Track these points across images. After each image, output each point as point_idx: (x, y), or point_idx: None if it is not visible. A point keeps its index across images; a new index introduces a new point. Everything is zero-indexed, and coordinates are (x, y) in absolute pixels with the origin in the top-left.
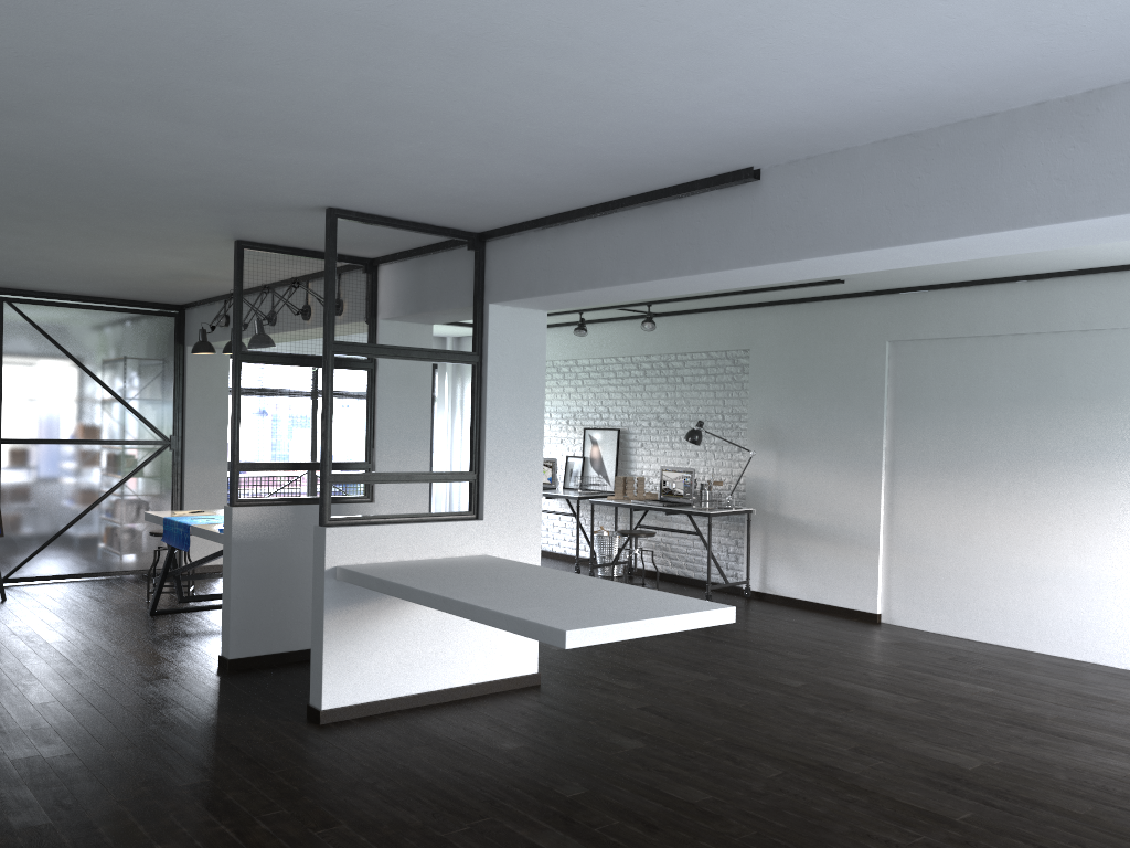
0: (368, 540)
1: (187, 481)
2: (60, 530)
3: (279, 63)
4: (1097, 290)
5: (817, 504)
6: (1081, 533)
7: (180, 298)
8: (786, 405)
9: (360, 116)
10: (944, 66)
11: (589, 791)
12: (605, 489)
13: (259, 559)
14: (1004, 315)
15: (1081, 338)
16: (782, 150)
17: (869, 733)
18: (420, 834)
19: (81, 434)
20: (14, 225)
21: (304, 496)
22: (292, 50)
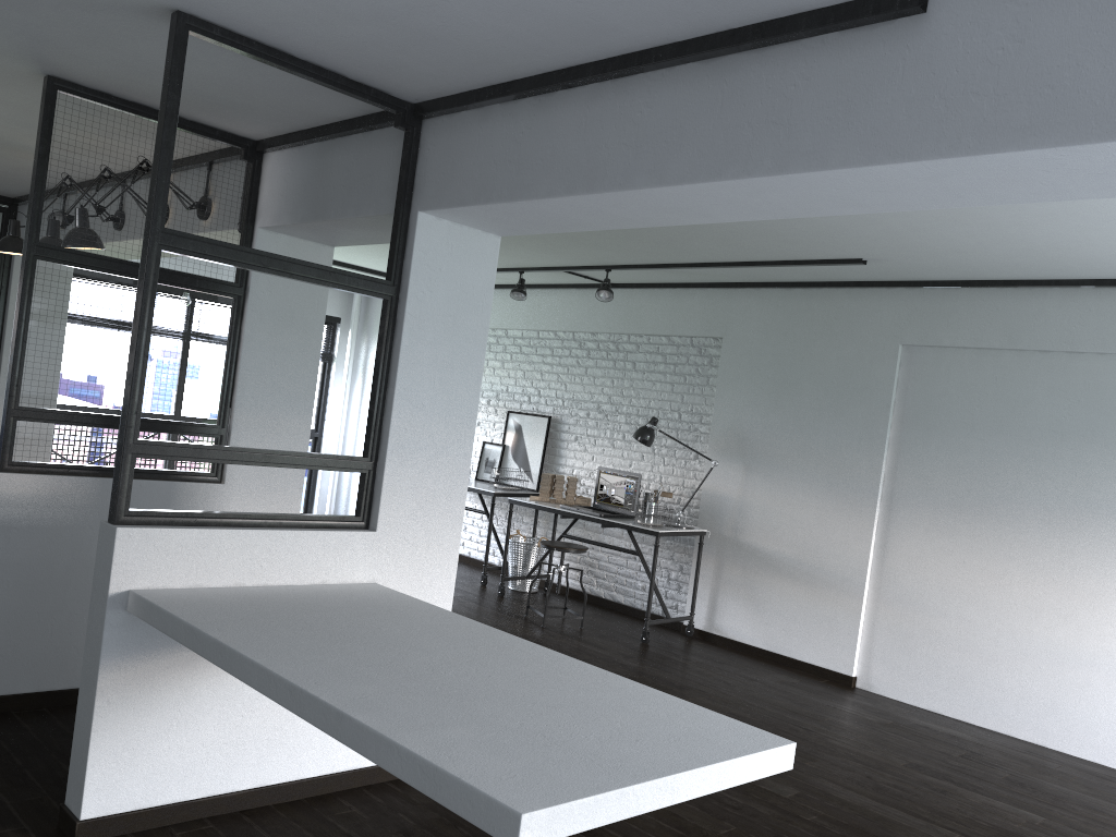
0: (188, 551)
1: None
2: None
3: None
4: None
5: (788, 533)
6: None
7: (7, 186)
8: (762, 410)
9: None
10: None
11: None
12: (526, 486)
13: (37, 552)
14: (1060, 326)
15: None
16: None
17: None
18: None
19: None
20: None
21: None
22: None
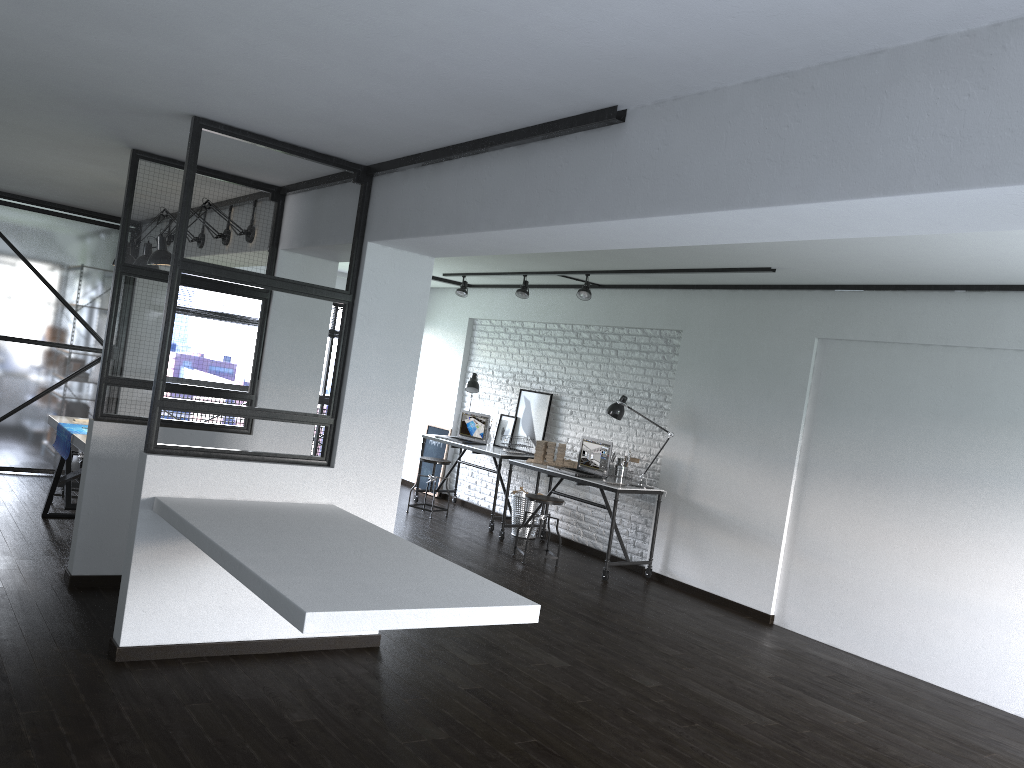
0: (195, 473)
1: None
2: None
3: None
4: None
5: (726, 494)
6: (988, 564)
7: None
8: (709, 391)
9: None
10: None
11: None
12: (531, 451)
13: (118, 477)
14: (938, 324)
15: (1015, 358)
16: (643, 85)
17: (702, 757)
18: None
19: (23, 333)
20: None
21: (176, 419)
22: None
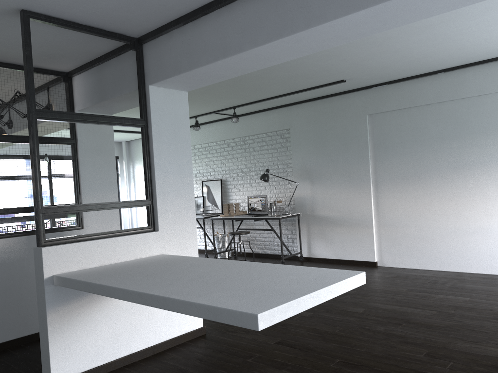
0: (76, 253)
1: None
2: None
3: None
4: (485, 73)
5: (335, 206)
6: (488, 205)
7: None
8: (313, 156)
9: None
10: None
11: None
12: (216, 212)
13: (4, 274)
14: (432, 92)
15: (478, 100)
16: None
17: (426, 340)
18: None
19: None
20: None
21: (33, 229)
22: None
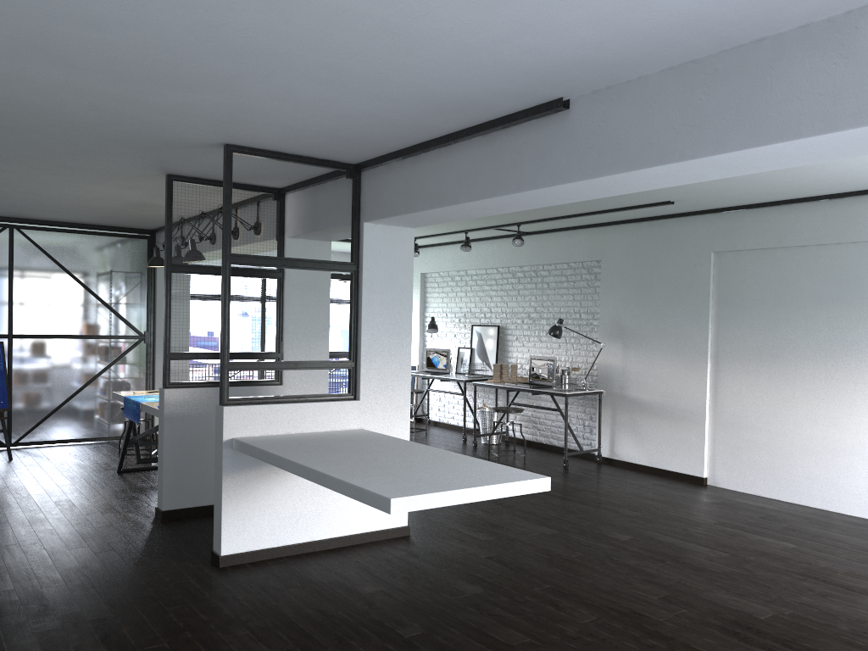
0: (260, 417)
1: (157, 367)
2: (58, 405)
3: (122, 8)
4: None
5: (655, 386)
6: None
7: (149, 224)
8: (630, 306)
9: (213, 58)
10: None
11: (426, 632)
12: (488, 374)
13: (187, 430)
14: (810, 228)
15: None
16: (584, 81)
17: (678, 583)
18: None
19: (74, 331)
20: None
21: None
22: None
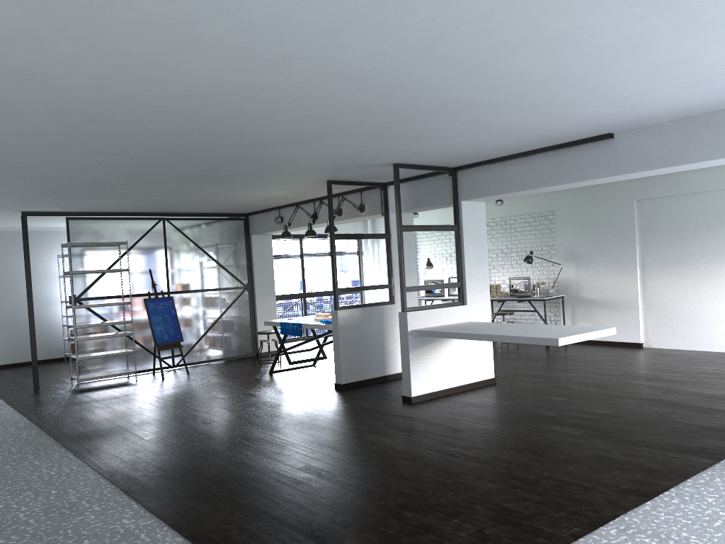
0: (423, 317)
1: (257, 307)
2: (200, 337)
3: (447, 117)
4: None
5: (601, 289)
6: None
7: (251, 210)
8: (579, 238)
9: (456, 130)
10: (714, 97)
11: (557, 413)
12: None
13: (350, 335)
14: (699, 182)
15: None
16: (628, 126)
17: (667, 387)
18: (500, 430)
19: (205, 286)
20: (227, 183)
21: (364, 303)
22: (458, 113)
